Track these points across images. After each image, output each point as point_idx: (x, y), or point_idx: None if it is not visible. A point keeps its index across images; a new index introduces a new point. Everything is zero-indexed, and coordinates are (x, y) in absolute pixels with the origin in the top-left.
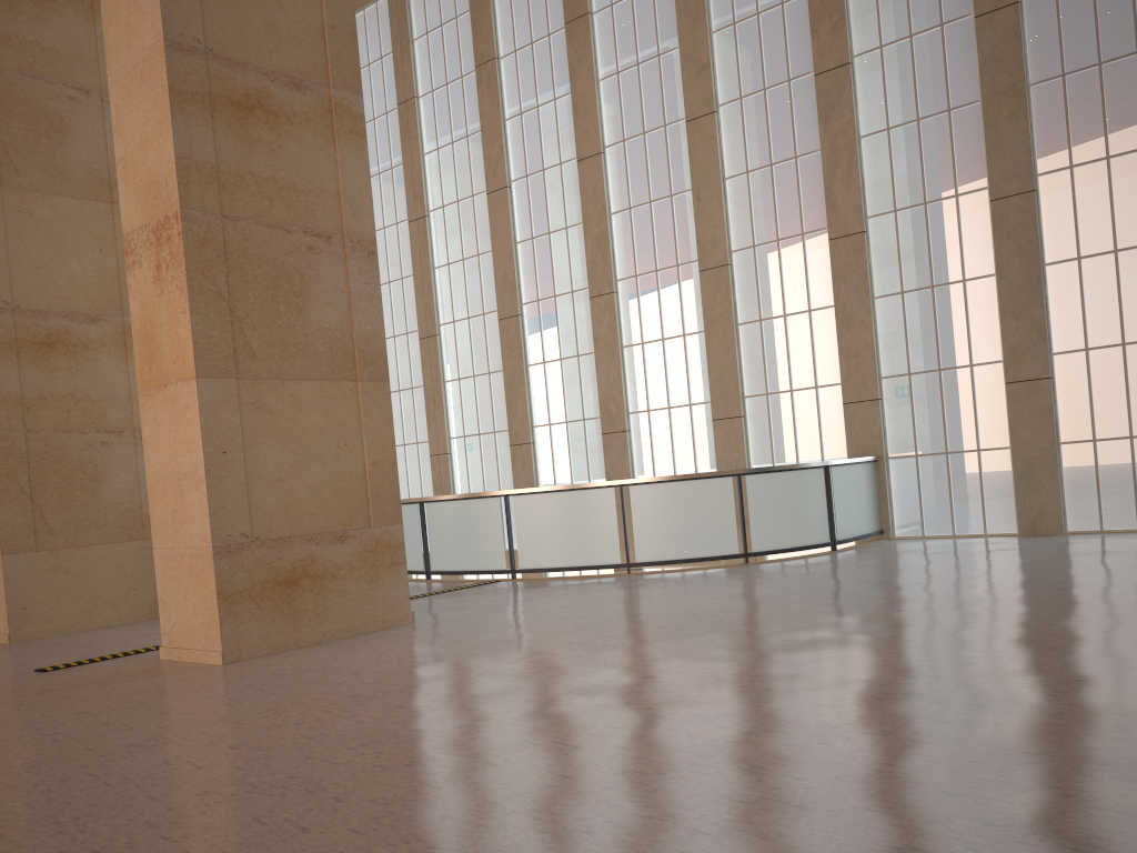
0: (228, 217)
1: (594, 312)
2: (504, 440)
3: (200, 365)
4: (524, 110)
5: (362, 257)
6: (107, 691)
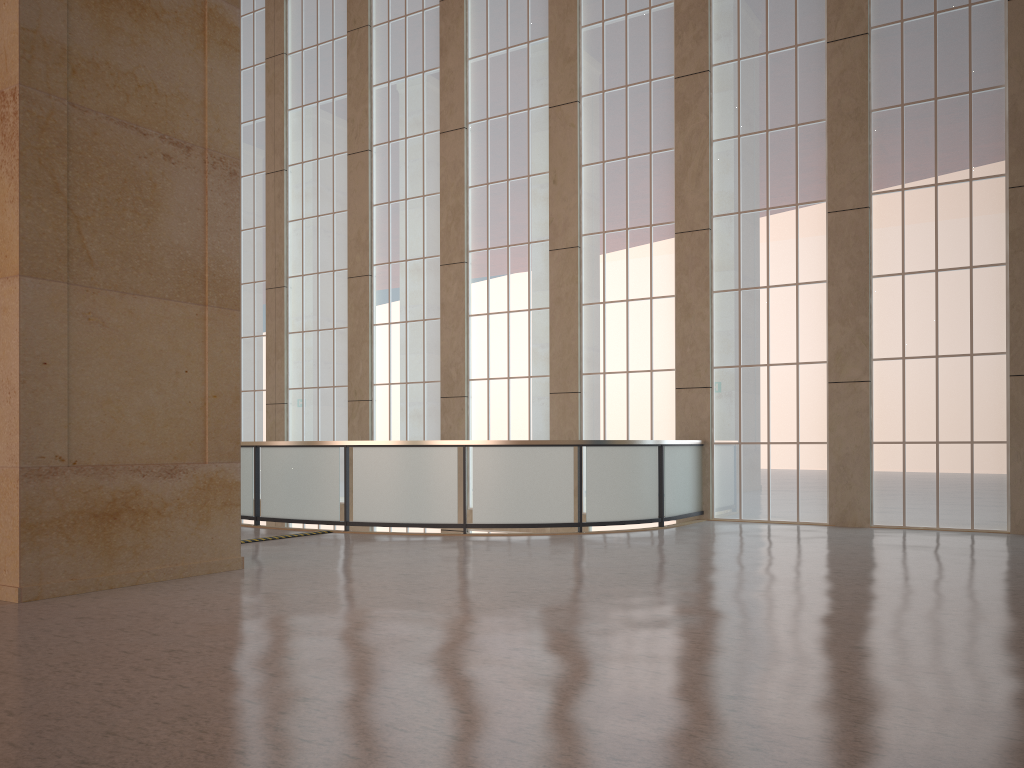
0: (75, 105)
1: (444, 279)
2: (343, 395)
3: (25, 263)
4: (392, 79)
5: (223, 175)
6: None
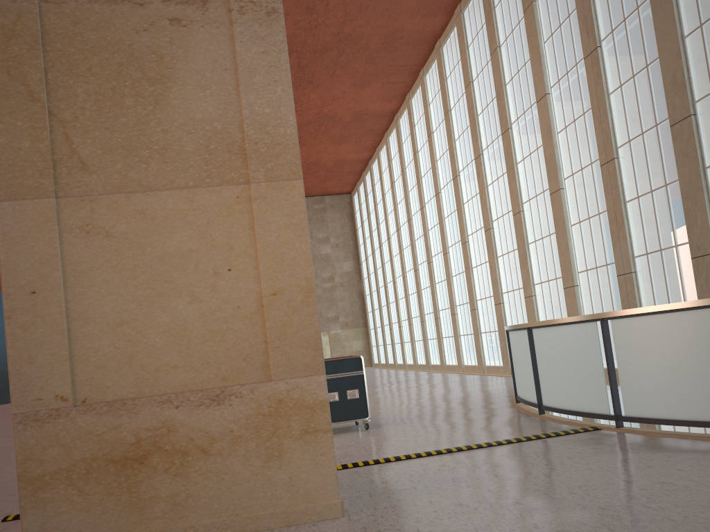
0: (50, 0)
1: None
2: (686, 253)
3: (1, 187)
4: None
5: (257, 19)
6: None
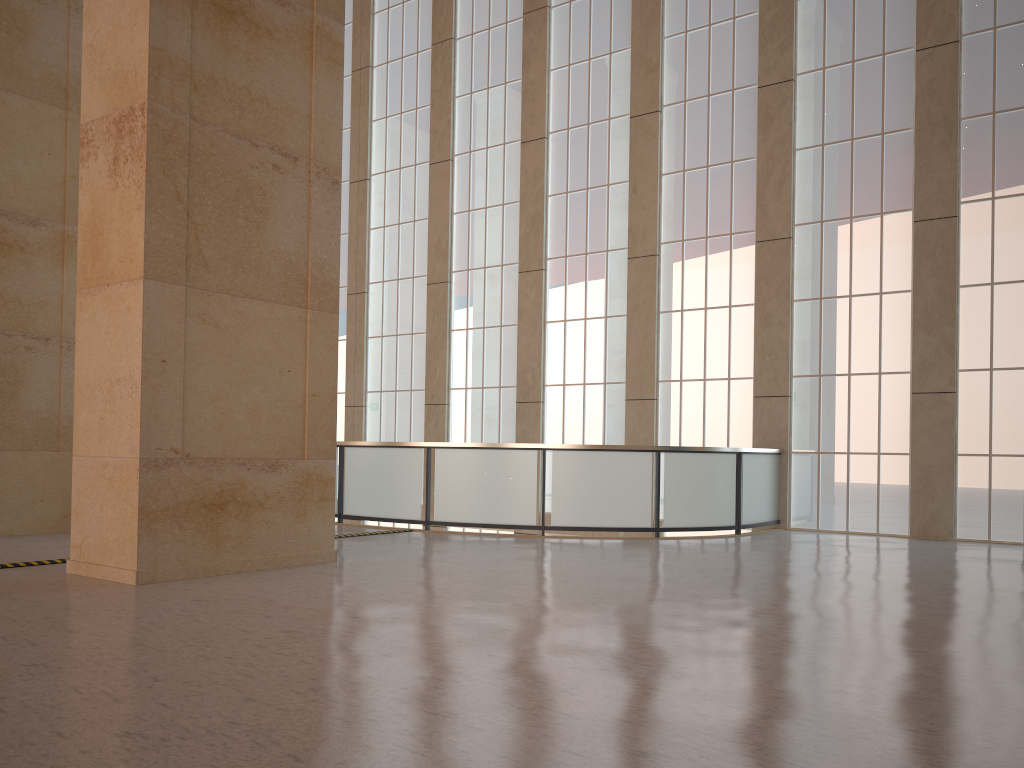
0: (196, 119)
1: (522, 286)
2: (420, 399)
3: (149, 267)
4: (474, 90)
5: (326, 185)
6: (6, 601)
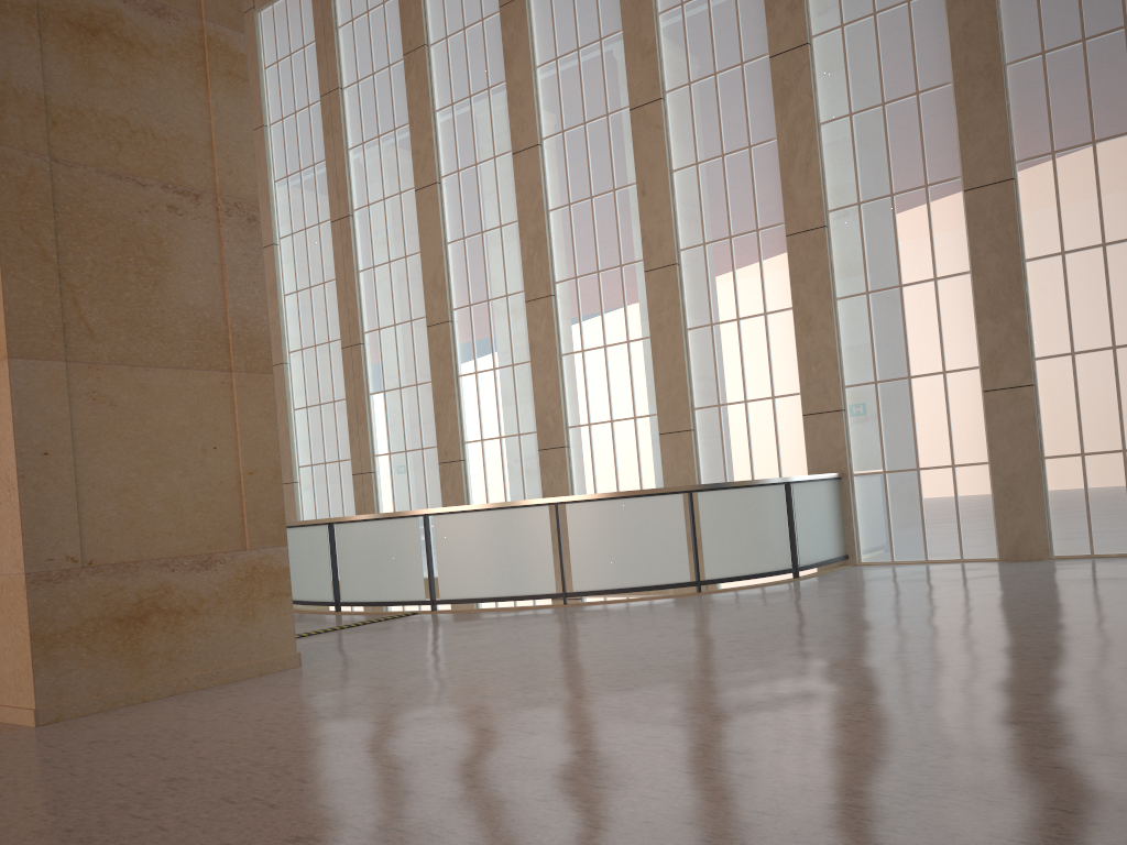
0: (59, 160)
1: (530, 317)
2: (433, 457)
3: (14, 343)
4: (456, 100)
5: (240, 223)
6: None
